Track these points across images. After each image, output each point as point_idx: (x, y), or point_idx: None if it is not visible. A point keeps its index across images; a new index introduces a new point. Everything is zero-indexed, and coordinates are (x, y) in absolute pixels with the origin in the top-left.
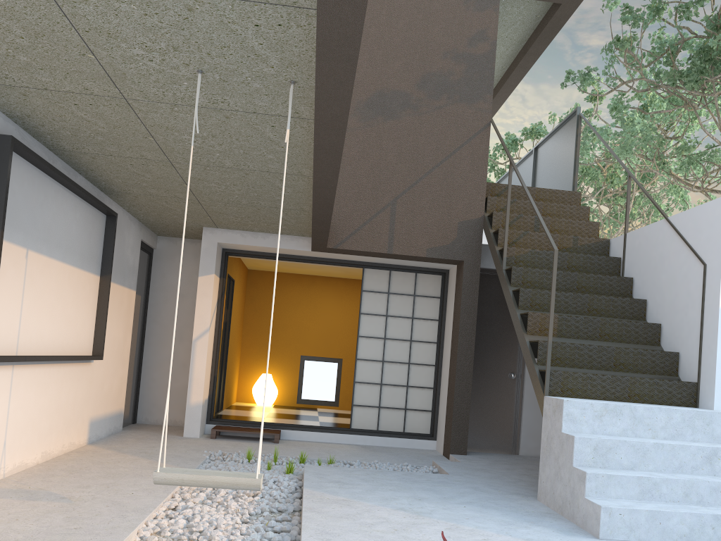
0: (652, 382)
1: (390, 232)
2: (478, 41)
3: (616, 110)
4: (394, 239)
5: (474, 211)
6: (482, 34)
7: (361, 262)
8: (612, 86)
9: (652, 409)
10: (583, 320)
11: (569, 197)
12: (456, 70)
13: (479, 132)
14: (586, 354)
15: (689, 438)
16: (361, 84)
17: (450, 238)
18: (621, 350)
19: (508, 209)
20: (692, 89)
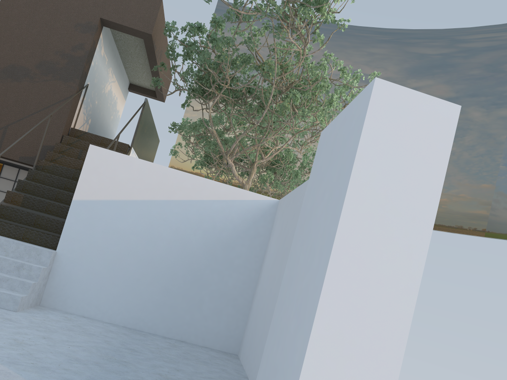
0: (38, 233)
1: (0, 143)
2: (78, 49)
3: (183, 106)
4: (1, 147)
5: (53, 141)
6: (81, 46)
7: (0, 160)
8: (180, 91)
9: (9, 241)
10: (38, 200)
11: (121, 146)
12: (61, 62)
13: (67, 99)
14: (19, 215)
15: (26, 260)
16: (3, 59)
17: (35, 153)
18: (40, 217)
19: (43, 139)
20: (204, 100)
